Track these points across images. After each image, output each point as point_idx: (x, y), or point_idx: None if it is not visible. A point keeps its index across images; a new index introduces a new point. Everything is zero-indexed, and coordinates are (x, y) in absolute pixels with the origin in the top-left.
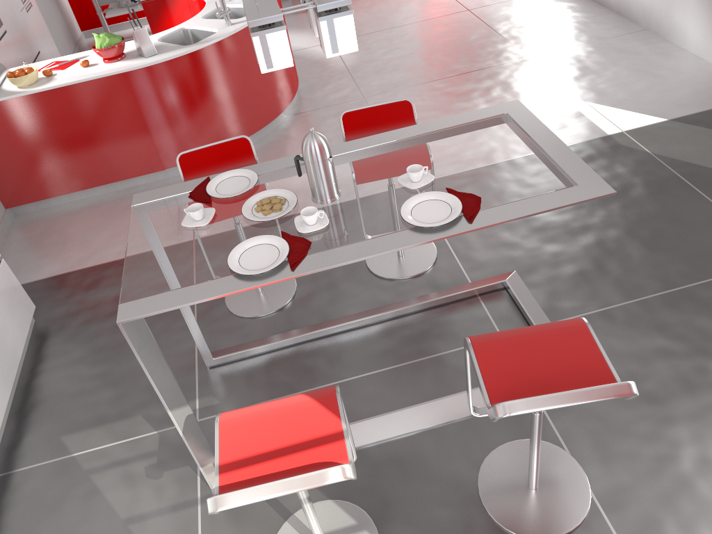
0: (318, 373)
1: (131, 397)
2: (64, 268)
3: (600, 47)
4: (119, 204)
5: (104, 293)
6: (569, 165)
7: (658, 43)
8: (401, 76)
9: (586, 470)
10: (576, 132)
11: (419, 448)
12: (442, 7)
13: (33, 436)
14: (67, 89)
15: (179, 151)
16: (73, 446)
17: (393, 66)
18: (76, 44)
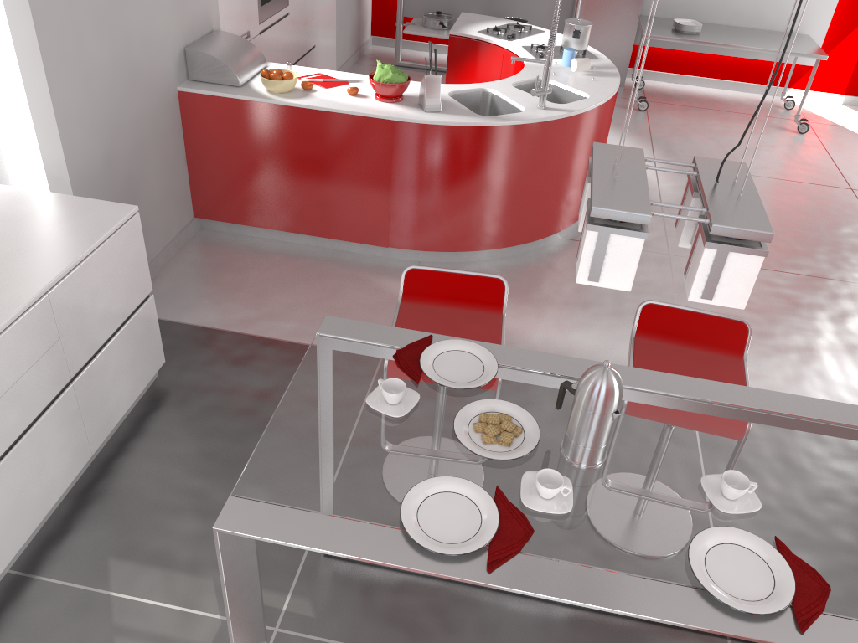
0: (459, 642)
1: (213, 545)
2: (220, 322)
3: None
4: (318, 266)
5: (249, 378)
6: None
7: None
8: None
9: None
10: None
11: None
12: (816, 172)
13: (81, 538)
14: (319, 114)
15: (413, 233)
16: (116, 580)
17: None
18: (359, 48)
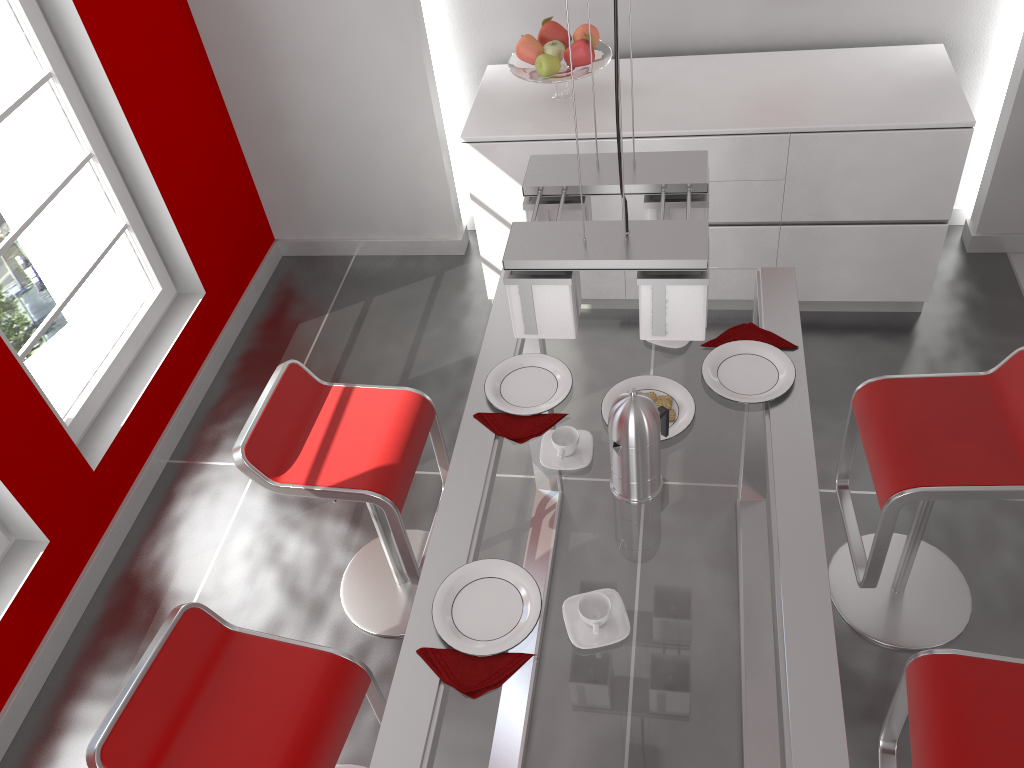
0: None
1: None
2: None
3: None
4: None
5: None
6: None
7: None
8: None
9: None
10: None
11: None
12: None
13: None
14: None
15: None
16: None
17: None
18: None
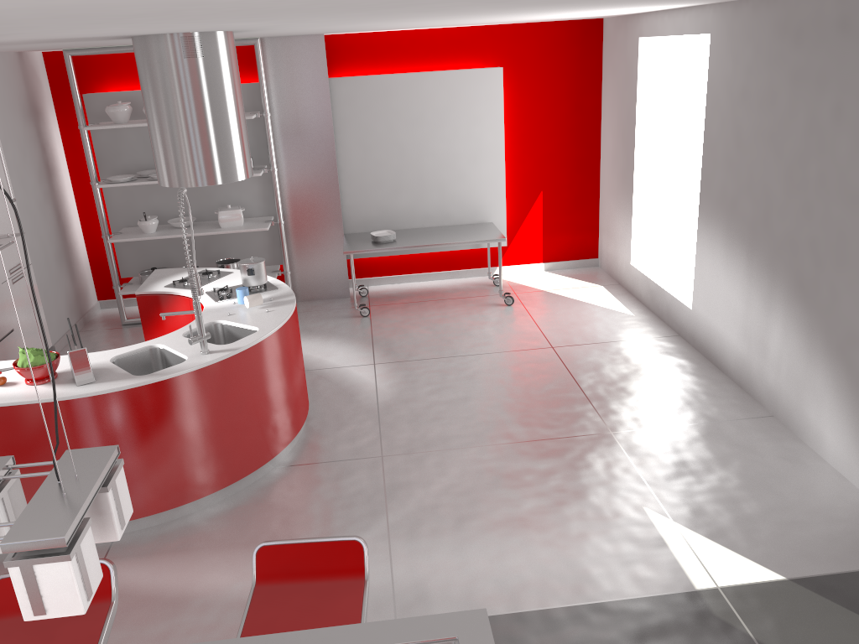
0: None
1: None
2: None
3: (707, 433)
4: None
5: None
6: None
7: (786, 440)
8: (440, 431)
9: None
10: (651, 574)
11: None
12: (521, 338)
13: None
14: None
15: None
16: None
17: (436, 413)
18: (83, 316)
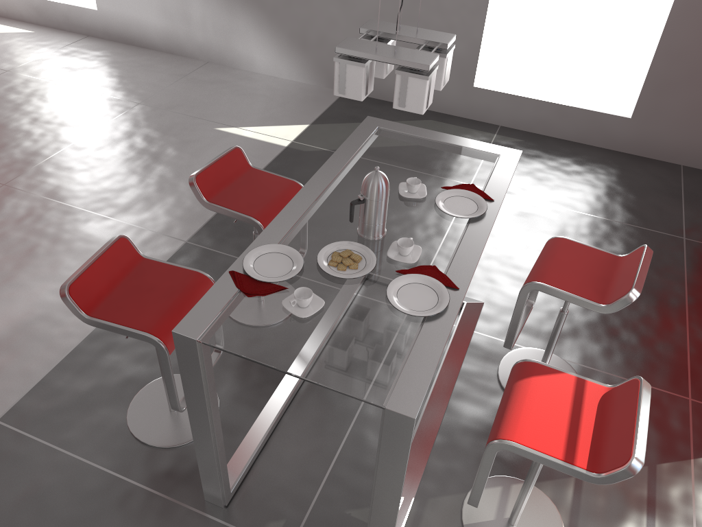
0: (330, 426)
1: None
2: None
3: (191, 82)
4: None
5: None
6: (475, 145)
7: (231, 71)
8: (22, 151)
9: (544, 349)
10: (261, 152)
11: (464, 412)
12: None
13: None
14: None
15: None
16: None
17: None
18: None
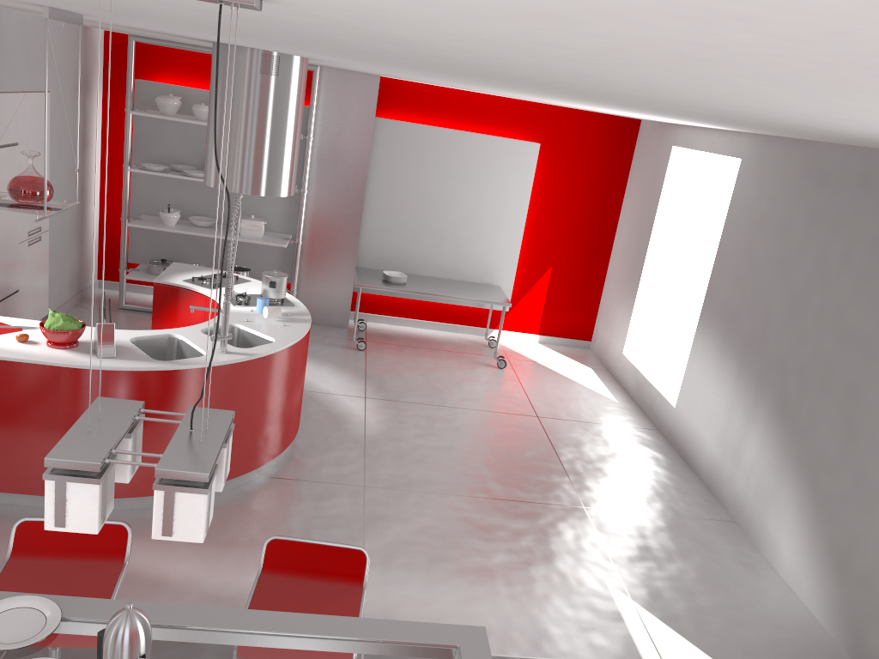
0: None
1: None
2: None
3: (673, 525)
4: None
5: None
6: None
7: (744, 546)
8: (422, 474)
9: None
10: (605, 644)
11: None
12: (509, 402)
13: None
14: None
15: None
16: None
17: (420, 456)
18: (81, 291)
